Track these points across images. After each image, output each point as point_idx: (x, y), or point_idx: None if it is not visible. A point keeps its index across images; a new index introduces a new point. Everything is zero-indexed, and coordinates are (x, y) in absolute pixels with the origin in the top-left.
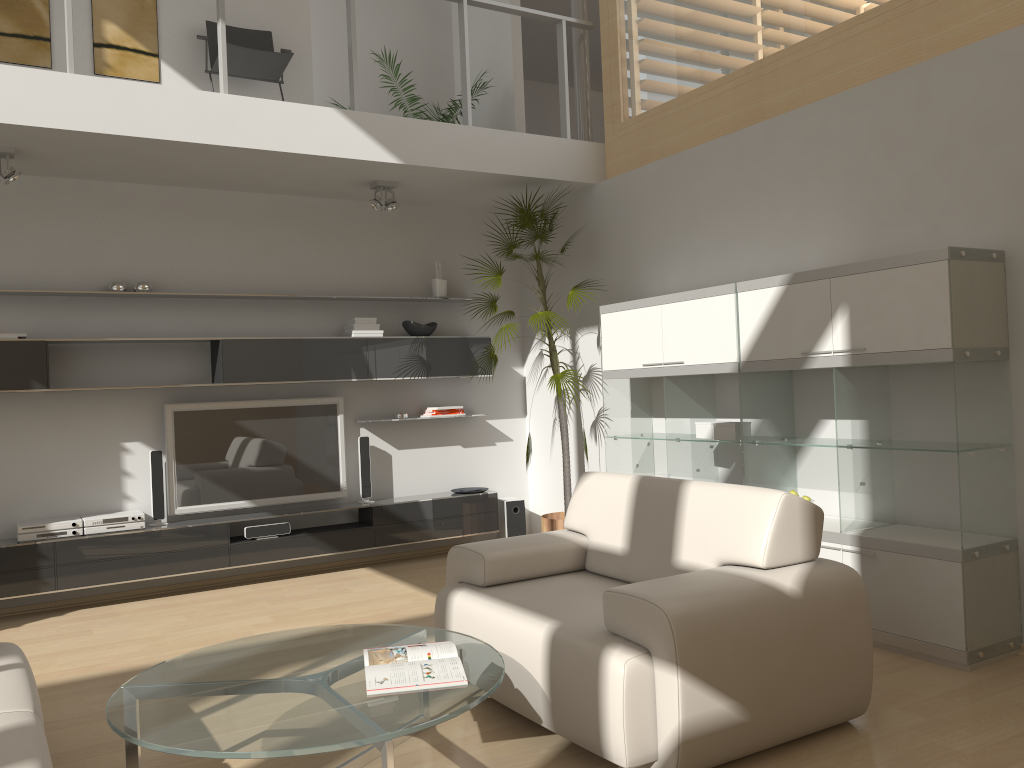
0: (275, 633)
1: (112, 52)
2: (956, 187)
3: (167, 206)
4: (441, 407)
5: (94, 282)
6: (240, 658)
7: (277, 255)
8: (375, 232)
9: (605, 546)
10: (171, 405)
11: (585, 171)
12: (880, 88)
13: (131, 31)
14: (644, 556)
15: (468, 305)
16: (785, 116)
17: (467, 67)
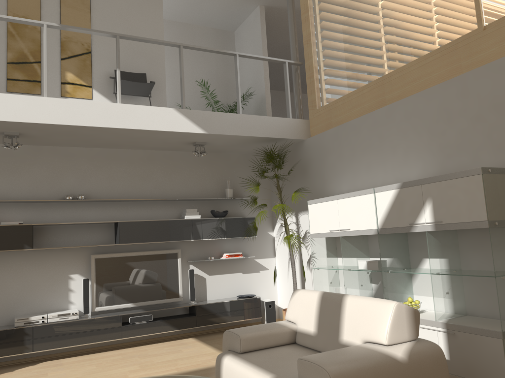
0: None
1: (70, 86)
2: (485, 136)
3: (94, 157)
4: (230, 253)
5: (58, 195)
6: None
7: (148, 179)
8: (197, 166)
9: (305, 330)
10: (94, 255)
11: (299, 133)
12: (442, 87)
13: (79, 76)
14: (325, 336)
15: (244, 201)
16: (396, 103)
17: (239, 86)
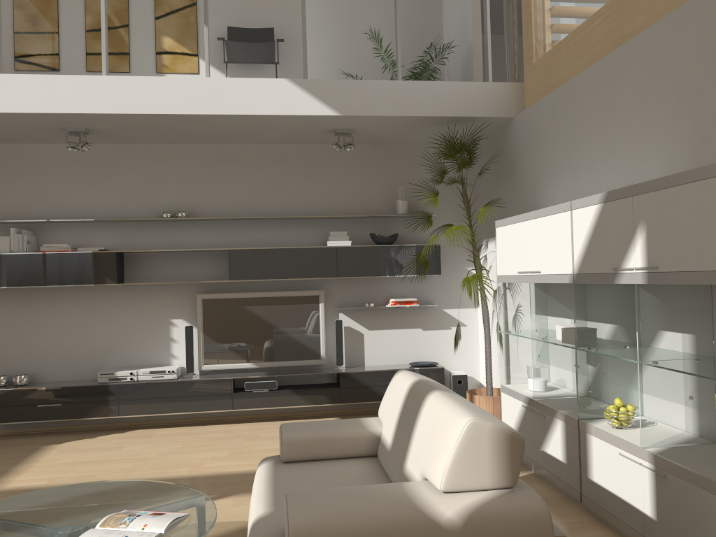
0: (110, 482)
1: (167, 56)
2: None
3: (202, 158)
4: (398, 299)
5: (154, 212)
6: (54, 502)
7: (278, 188)
8: (353, 167)
9: (385, 439)
10: (200, 295)
11: (504, 107)
12: (704, 0)
13: (180, 41)
14: (395, 455)
15: None
16: (632, 41)
17: (398, 34)
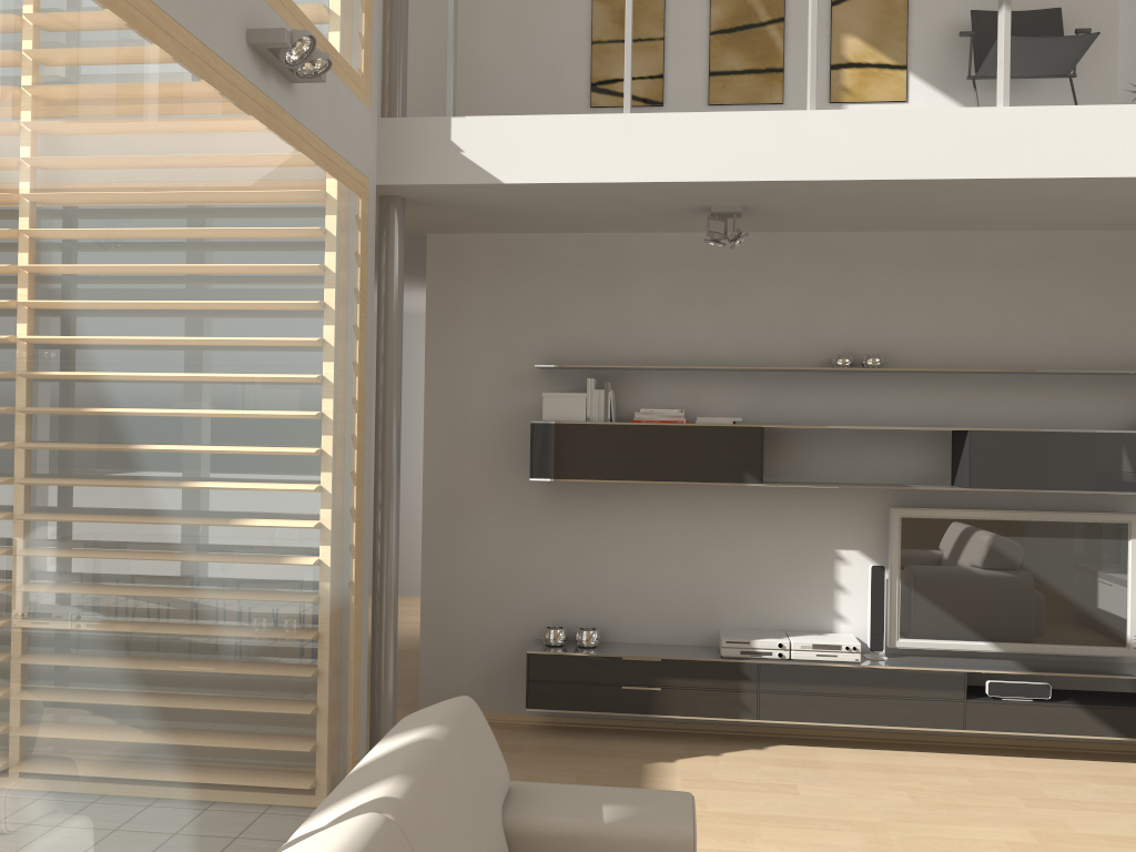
0: None
1: (851, 72)
2: None
3: (906, 257)
4: None
5: (815, 354)
6: None
7: (1049, 314)
8: None
9: None
10: (898, 509)
11: None
12: None
13: (875, 42)
14: None
15: None
16: None
17: None
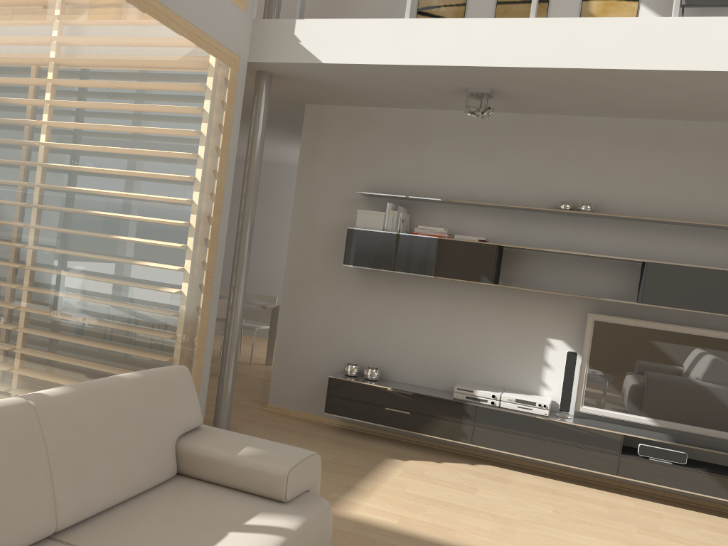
0: None
1: (597, 3)
2: None
3: (622, 136)
4: None
5: (548, 201)
6: None
7: (727, 184)
8: None
9: None
10: (593, 314)
11: None
12: None
13: None
14: None
15: None
16: None
17: None
